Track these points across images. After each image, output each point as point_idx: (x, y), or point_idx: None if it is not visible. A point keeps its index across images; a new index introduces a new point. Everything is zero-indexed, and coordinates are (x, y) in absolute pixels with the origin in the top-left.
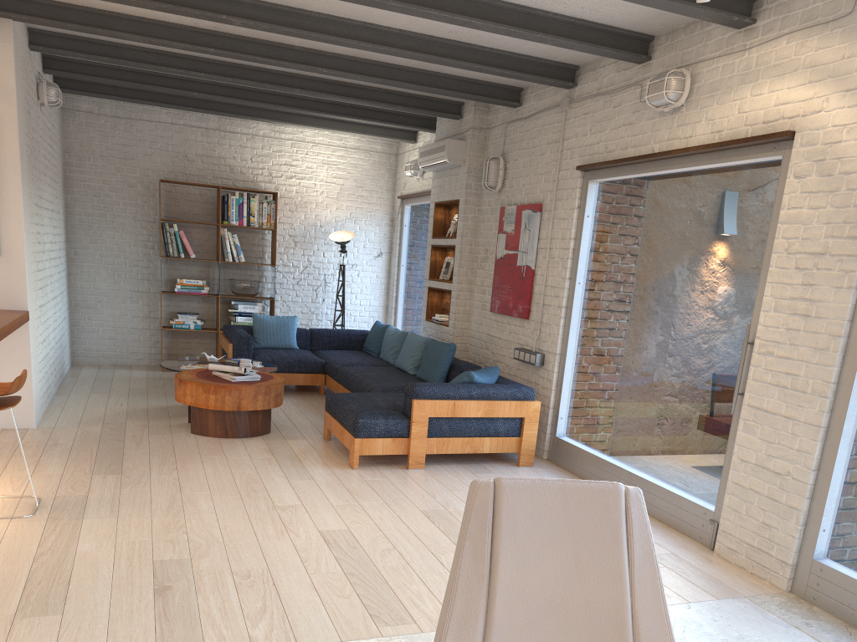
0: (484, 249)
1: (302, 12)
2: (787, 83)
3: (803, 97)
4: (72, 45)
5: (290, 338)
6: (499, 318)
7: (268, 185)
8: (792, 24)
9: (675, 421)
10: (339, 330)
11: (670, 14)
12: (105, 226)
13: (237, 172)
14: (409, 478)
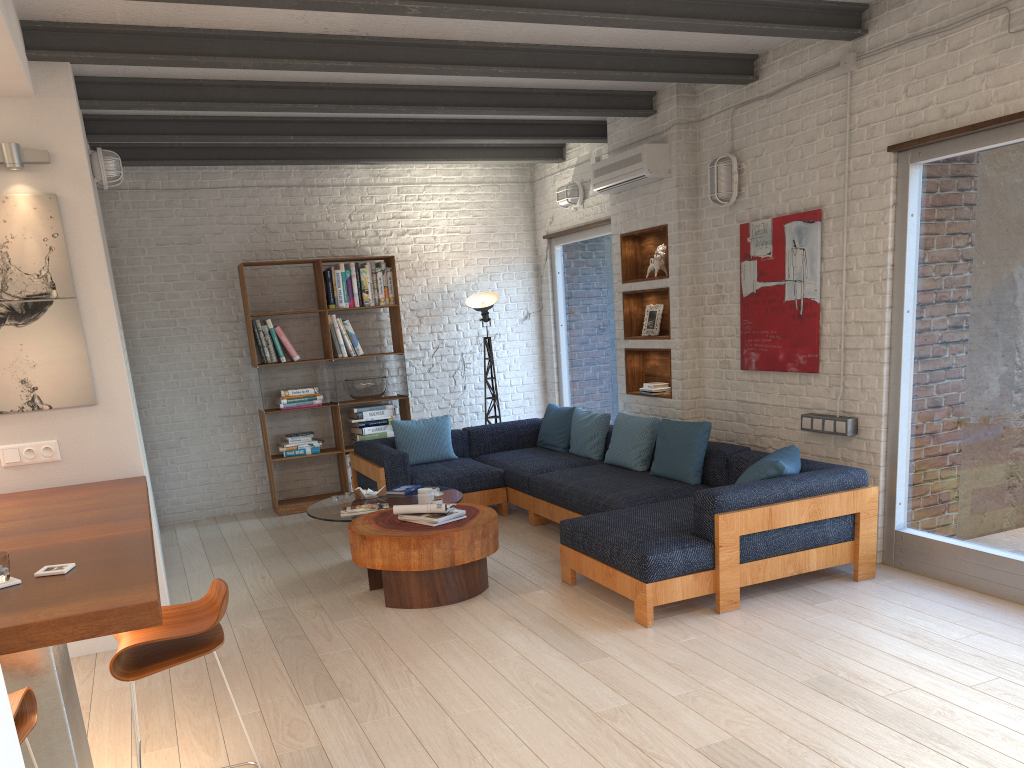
0: (714, 286)
1: None
2: None
3: None
4: (136, 92)
5: (446, 446)
6: (758, 377)
7: (375, 248)
8: None
9: None
10: (502, 424)
11: None
12: (176, 337)
13: (334, 238)
14: (734, 629)
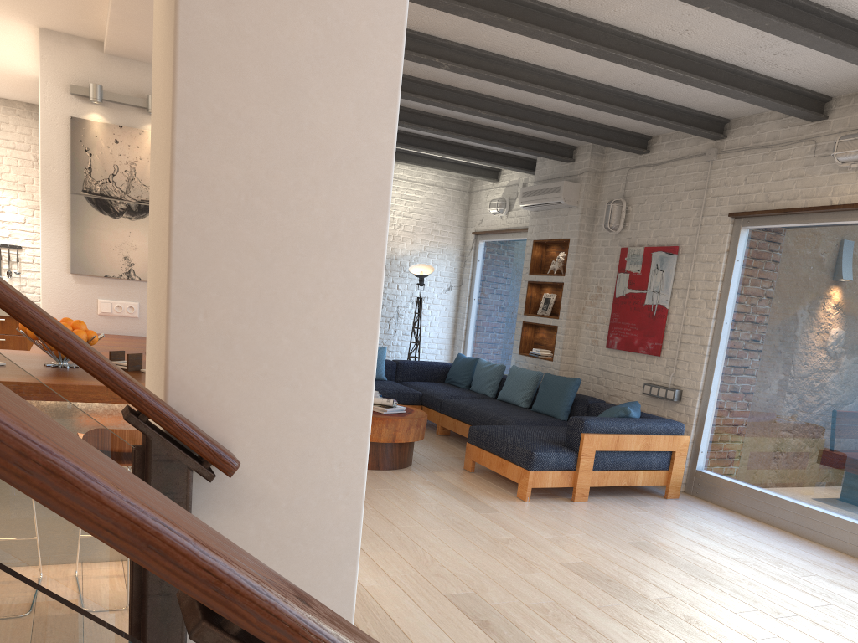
0: (595, 287)
1: (504, 59)
2: None
3: None
4: None
5: (380, 370)
6: (617, 354)
7: None
8: None
9: (857, 457)
10: (422, 362)
11: None
12: None
13: None
14: (584, 510)
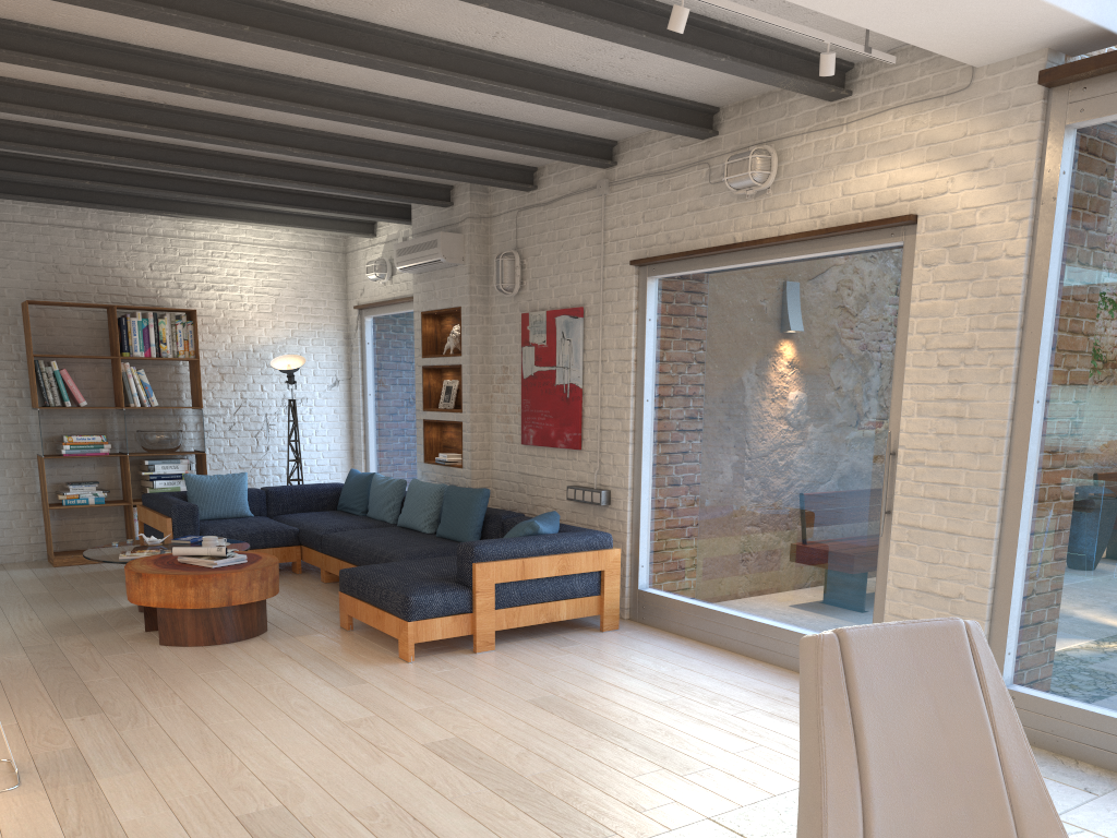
0: (501, 367)
1: (288, 80)
2: (900, 162)
3: (922, 177)
4: None
5: (241, 503)
6: (535, 452)
7: (177, 300)
8: (897, 97)
9: (802, 553)
10: (303, 486)
11: (747, 84)
12: None
13: (132, 285)
14: (485, 664)
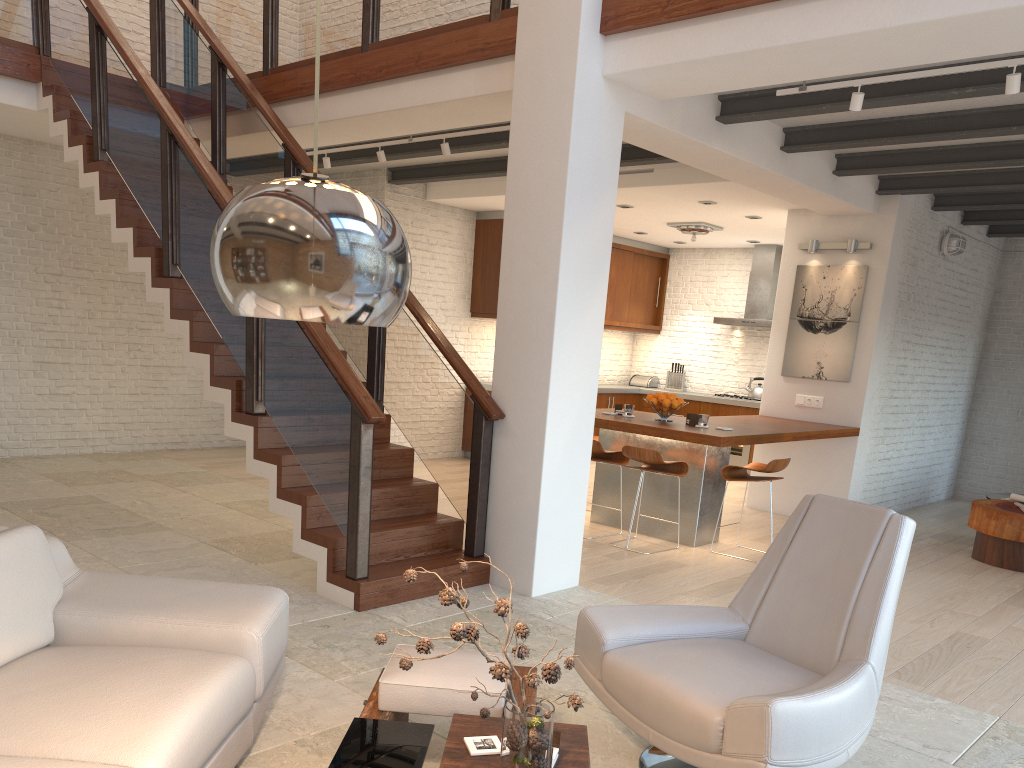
0: None
1: None
2: None
3: None
4: (969, 200)
5: None
6: None
7: None
8: None
9: None
10: None
11: None
12: (1020, 363)
13: None
14: None
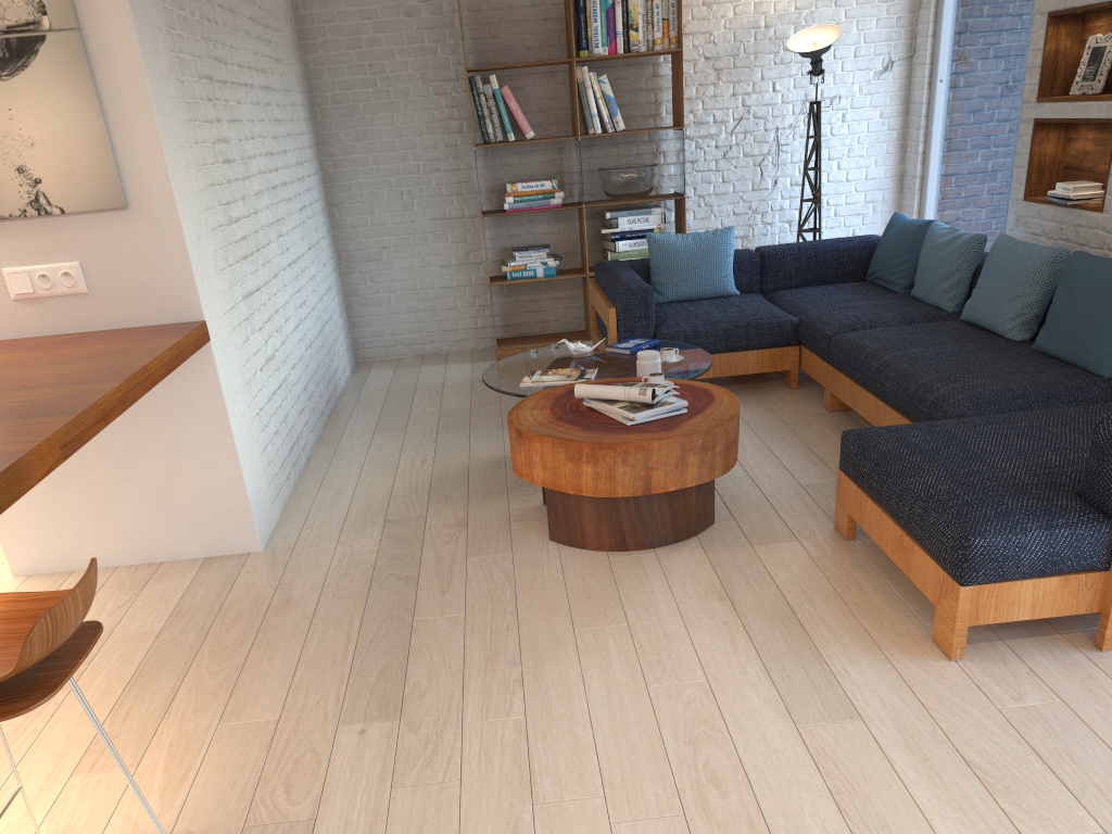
0: None
1: None
2: None
3: None
4: None
5: (722, 276)
6: None
7: None
8: None
9: None
10: (816, 244)
11: None
12: (376, 104)
13: None
14: None
